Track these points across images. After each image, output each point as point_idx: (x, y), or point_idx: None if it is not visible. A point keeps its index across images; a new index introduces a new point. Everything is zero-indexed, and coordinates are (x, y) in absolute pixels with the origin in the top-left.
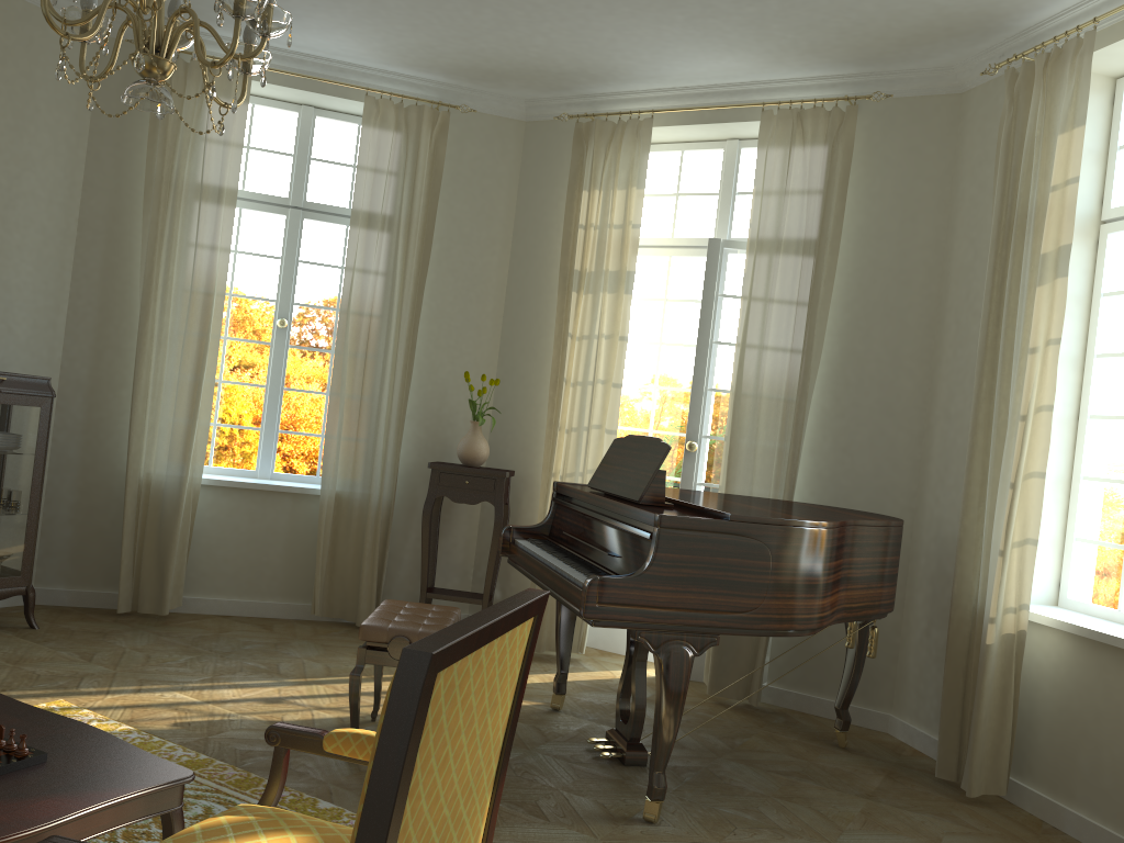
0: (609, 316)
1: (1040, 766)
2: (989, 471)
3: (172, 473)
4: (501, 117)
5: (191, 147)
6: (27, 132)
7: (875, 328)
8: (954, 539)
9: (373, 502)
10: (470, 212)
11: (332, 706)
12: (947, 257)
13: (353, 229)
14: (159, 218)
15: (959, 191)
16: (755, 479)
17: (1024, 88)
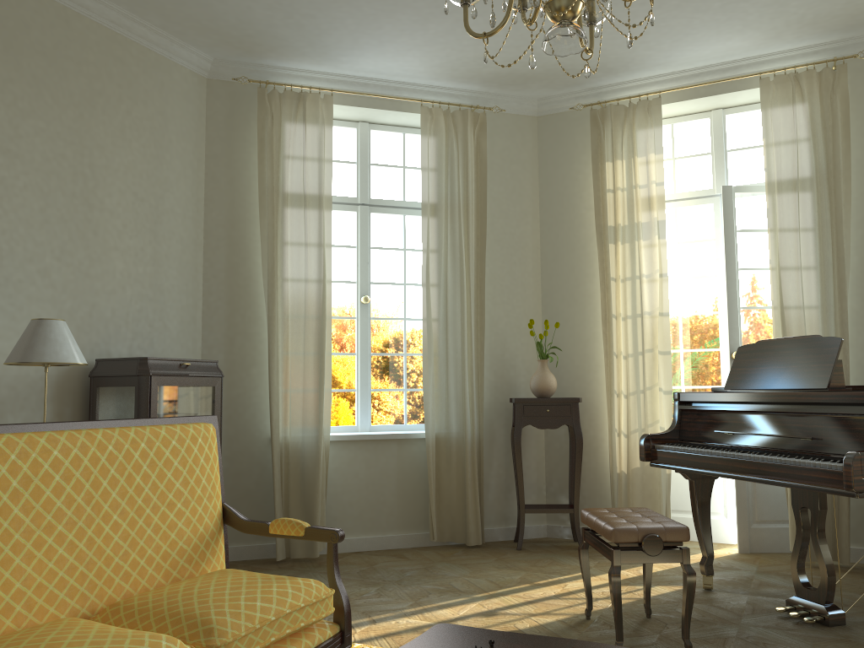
0: (647, 259)
1: None
2: None
3: (309, 433)
4: (518, 115)
5: (291, 160)
6: (165, 159)
7: None
8: None
9: (468, 437)
10: (505, 192)
11: (539, 611)
12: None
13: (425, 214)
14: (274, 221)
15: None
16: None
17: None
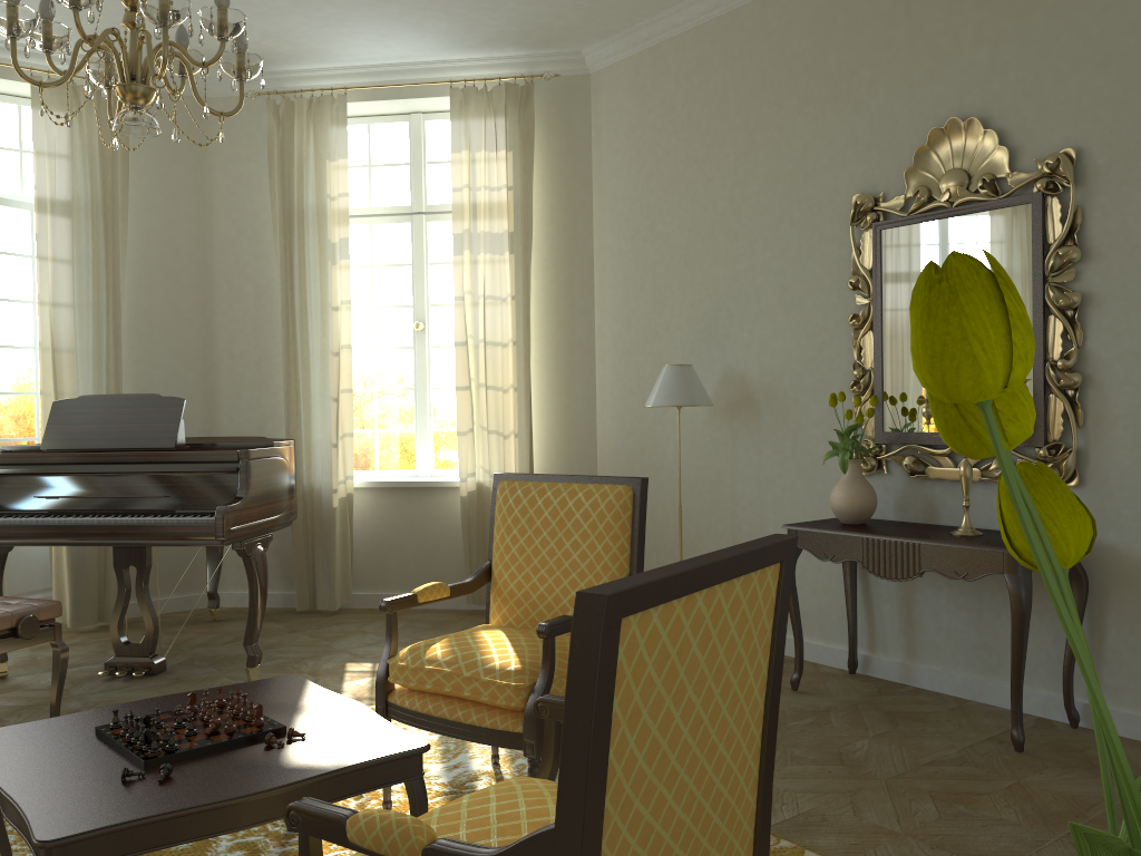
0: None
1: (361, 577)
2: (302, 392)
3: None
4: None
5: None
6: None
7: (157, 286)
8: None
9: None
10: None
11: None
12: (208, 230)
13: None
14: None
15: (212, 179)
16: None
17: (288, 118)
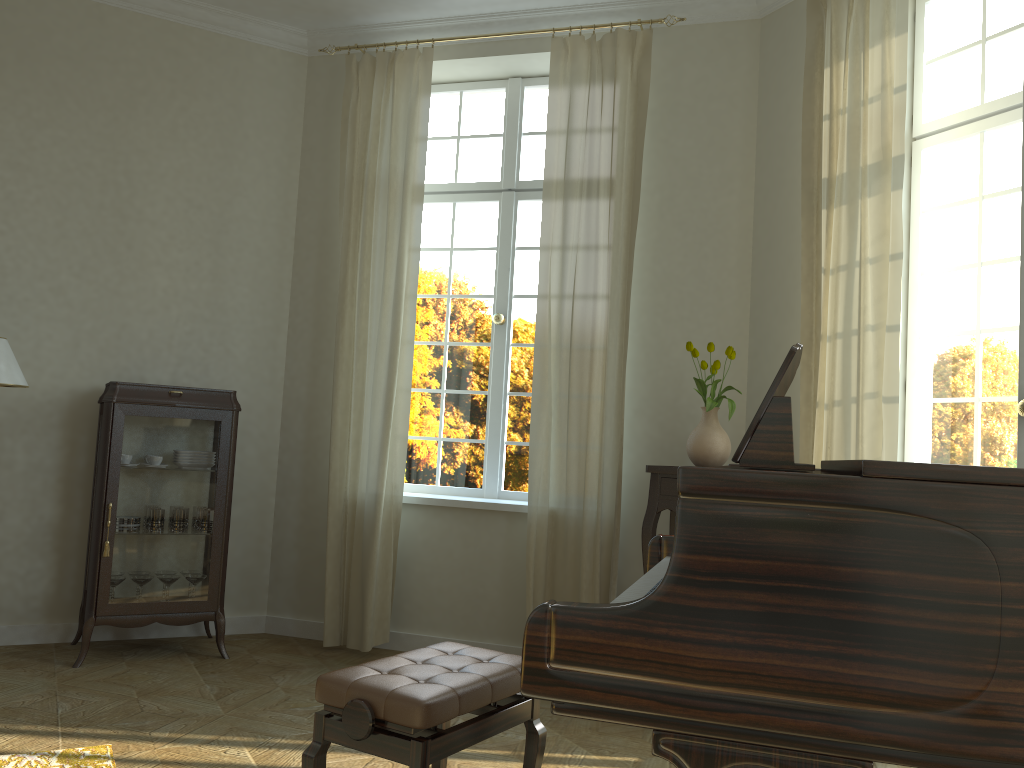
0: (873, 230)
1: None
2: None
3: (369, 490)
4: (726, 23)
5: (380, 141)
6: (237, 158)
7: None
8: None
9: (588, 519)
10: (696, 147)
11: None
12: None
13: (547, 192)
14: (351, 219)
15: None
16: None
17: None
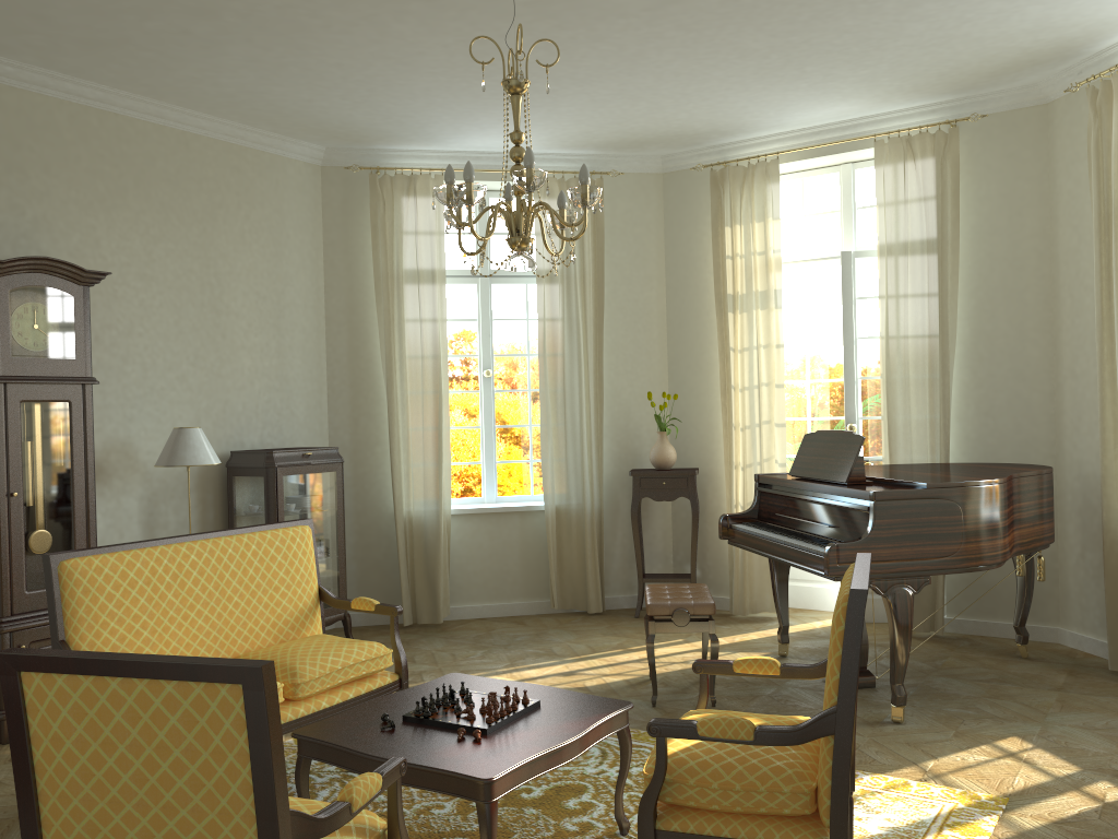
0: (764, 329)
1: None
2: None
3: (430, 509)
4: (641, 174)
5: (405, 244)
6: (284, 255)
7: (999, 309)
8: (1095, 476)
9: (587, 510)
10: (628, 257)
11: (613, 672)
12: (1054, 242)
13: (540, 289)
14: (390, 306)
15: (1057, 186)
16: (913, 448)
17: (1105, 102)
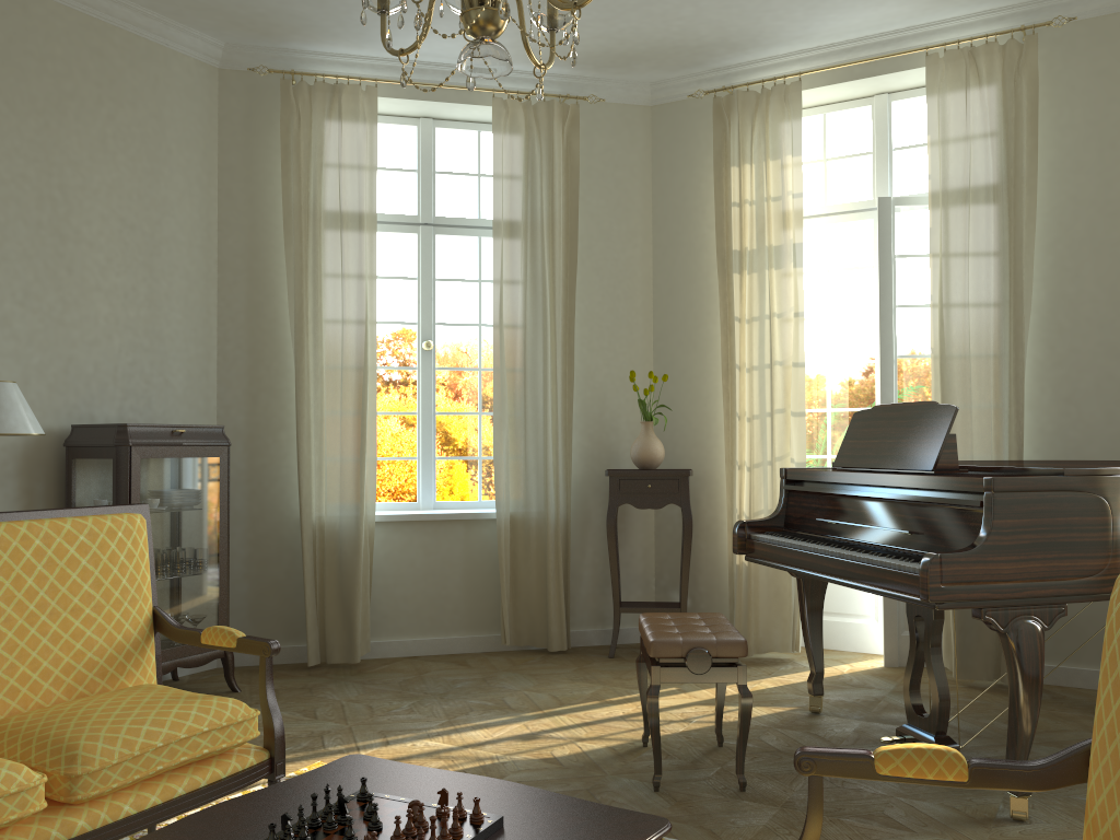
0: (779, 293)
1: None
2: None
3: (347, 513)
4: (625, 105)
5: (325, 172)
6: (163, 175)
7: (1085, 267)
8: None
9: (551, 519)
10: (607, 206)
11: (591, 736)
12: None
13: (497, 237)
14: (303, 249)
15: None
16: (974, 443)
17: None
